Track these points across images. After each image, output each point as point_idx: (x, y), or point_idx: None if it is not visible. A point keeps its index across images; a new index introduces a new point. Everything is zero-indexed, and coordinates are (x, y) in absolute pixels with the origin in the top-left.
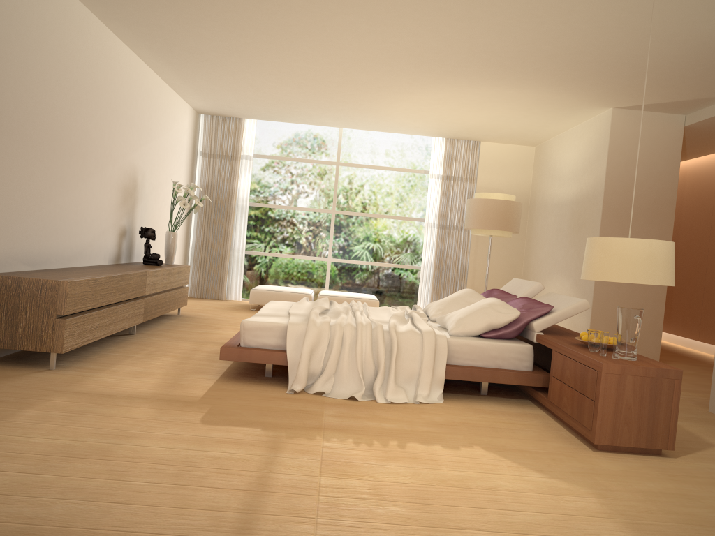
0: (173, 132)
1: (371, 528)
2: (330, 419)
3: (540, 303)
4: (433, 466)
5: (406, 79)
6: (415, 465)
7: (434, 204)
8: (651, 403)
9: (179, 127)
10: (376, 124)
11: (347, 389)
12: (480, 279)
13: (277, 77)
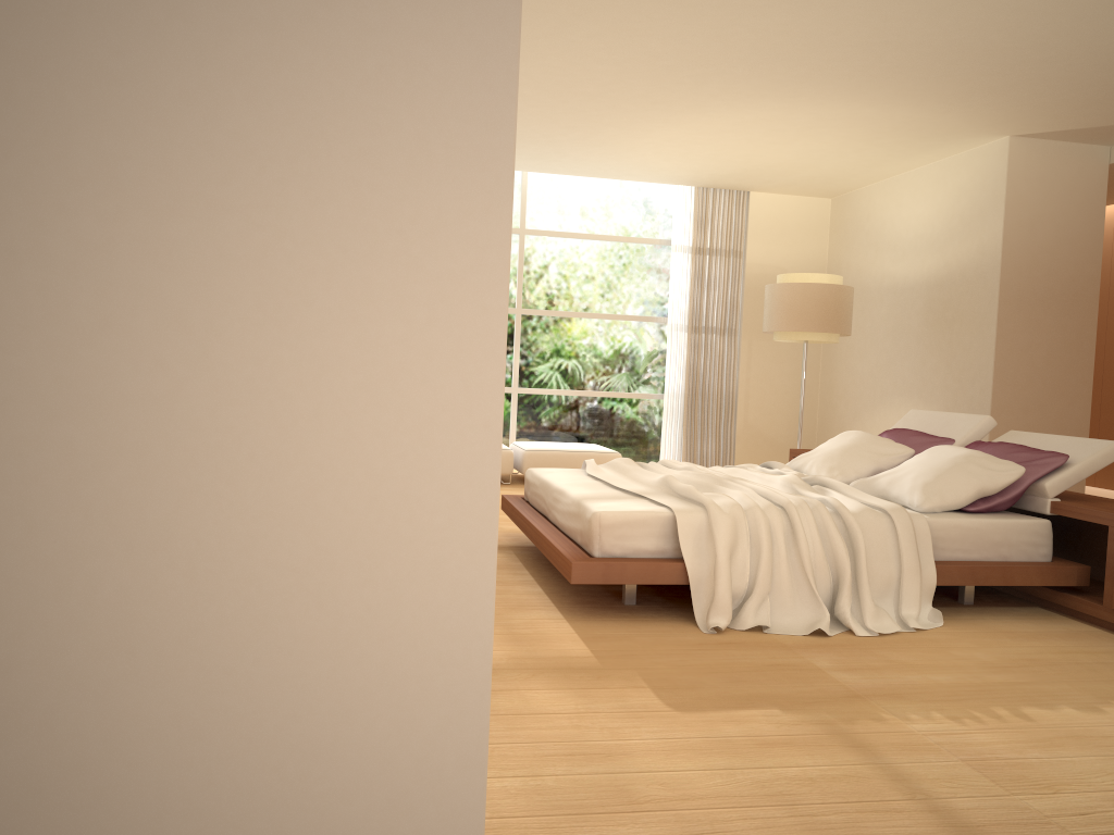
0: None
1: None
2: (844, 676)
3: (1043, 451)
4: None
5: (713, 89)
6: (1098, 750)
7: (681, 294)
8: None
9: None
10: (596, 165)
11: (794, 617)
12: (757, 410)
13: None
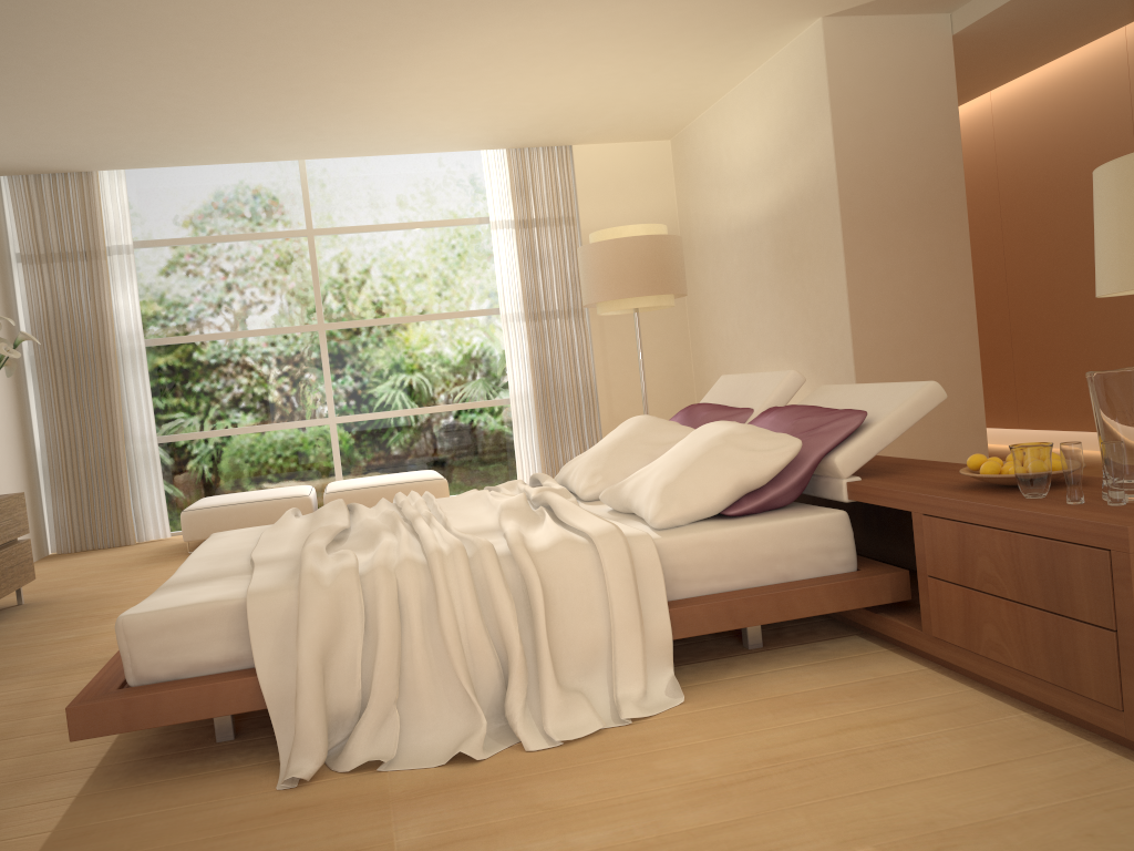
0: None
1: None
2: None
3: (834, 411)
4: None
5: (413, 4)
6: None
7: (511, 278)
8: None
9: None
10: (369, 139)
11: (440, 733)
12: (622, 399)
13: (131, 45)
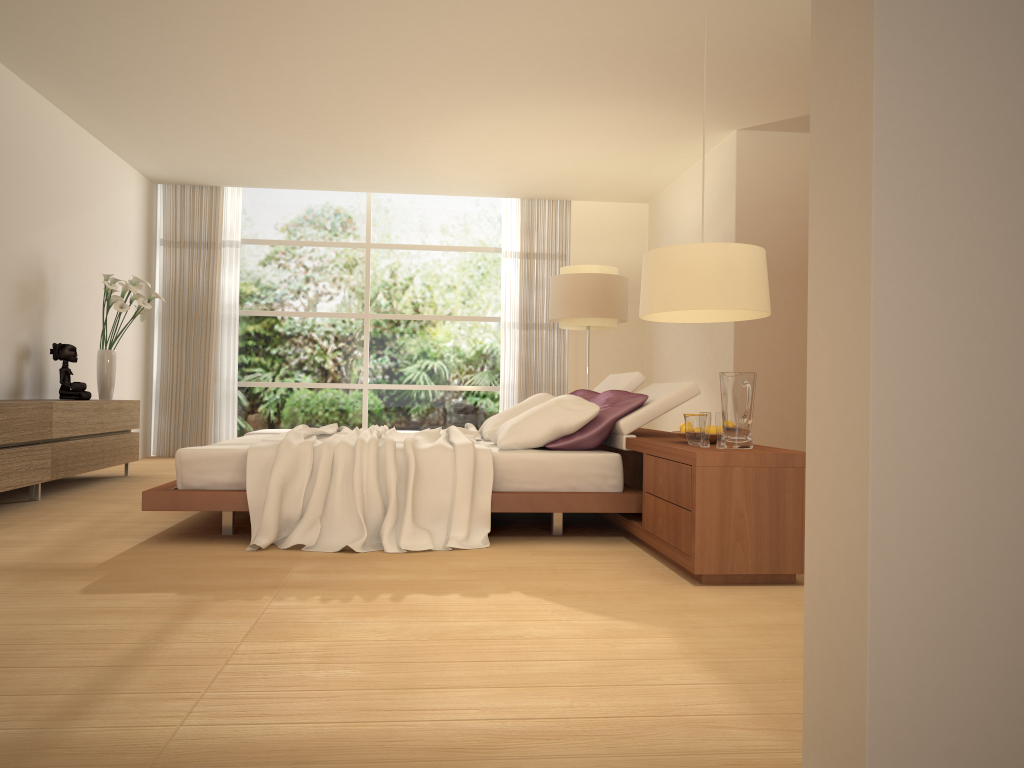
0: (108, 208)
1: (290, 698)
2: (299, 575)
3: (630, 394)
4: (435, 618)
5: (436, 101)
6: (406, 618)
7: (512, 295)
8: (773, 505)
9: (120, 200)
10: (415, 182)
11: (341, 539)
12: None
13: (250, 111)
